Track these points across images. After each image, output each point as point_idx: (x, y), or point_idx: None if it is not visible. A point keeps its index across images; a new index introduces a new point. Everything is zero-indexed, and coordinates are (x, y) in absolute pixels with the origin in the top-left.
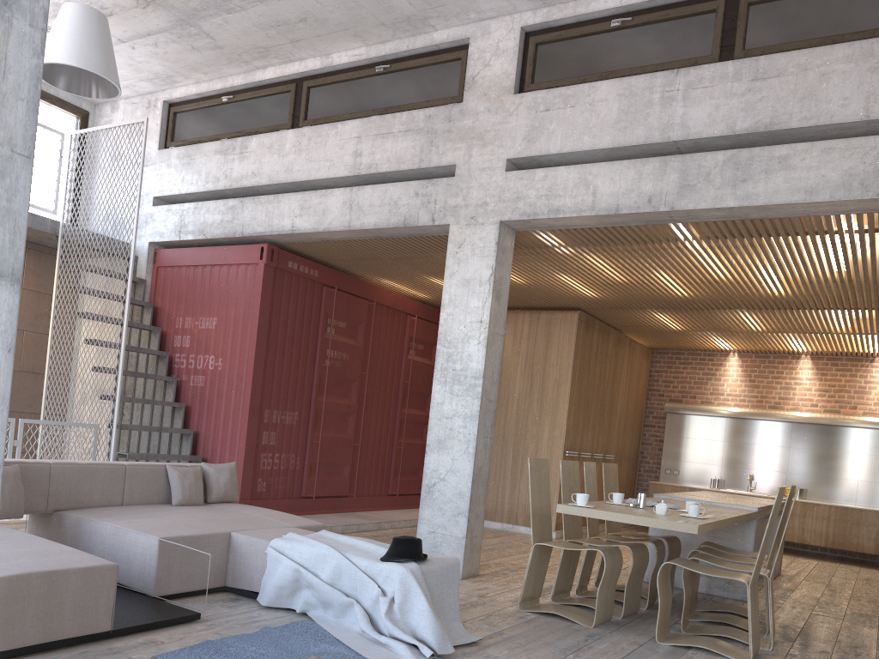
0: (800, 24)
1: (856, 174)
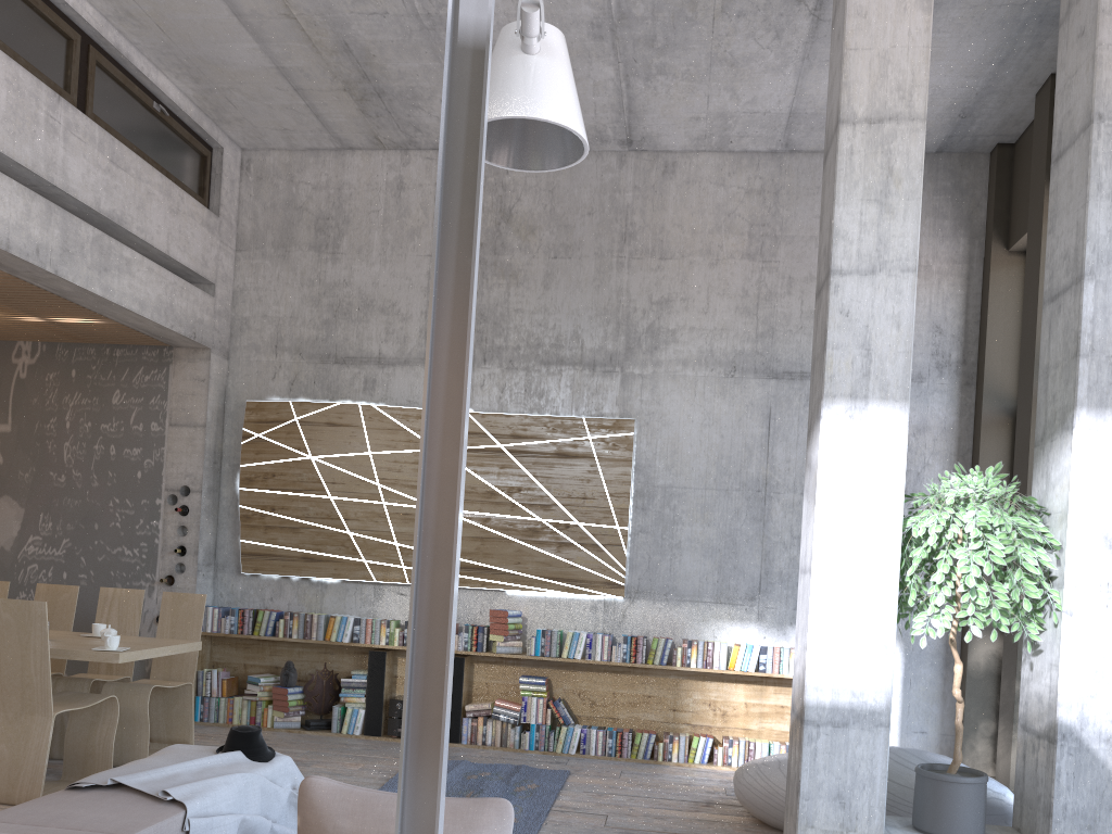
0: (123, 118)
1: (163, 302)
